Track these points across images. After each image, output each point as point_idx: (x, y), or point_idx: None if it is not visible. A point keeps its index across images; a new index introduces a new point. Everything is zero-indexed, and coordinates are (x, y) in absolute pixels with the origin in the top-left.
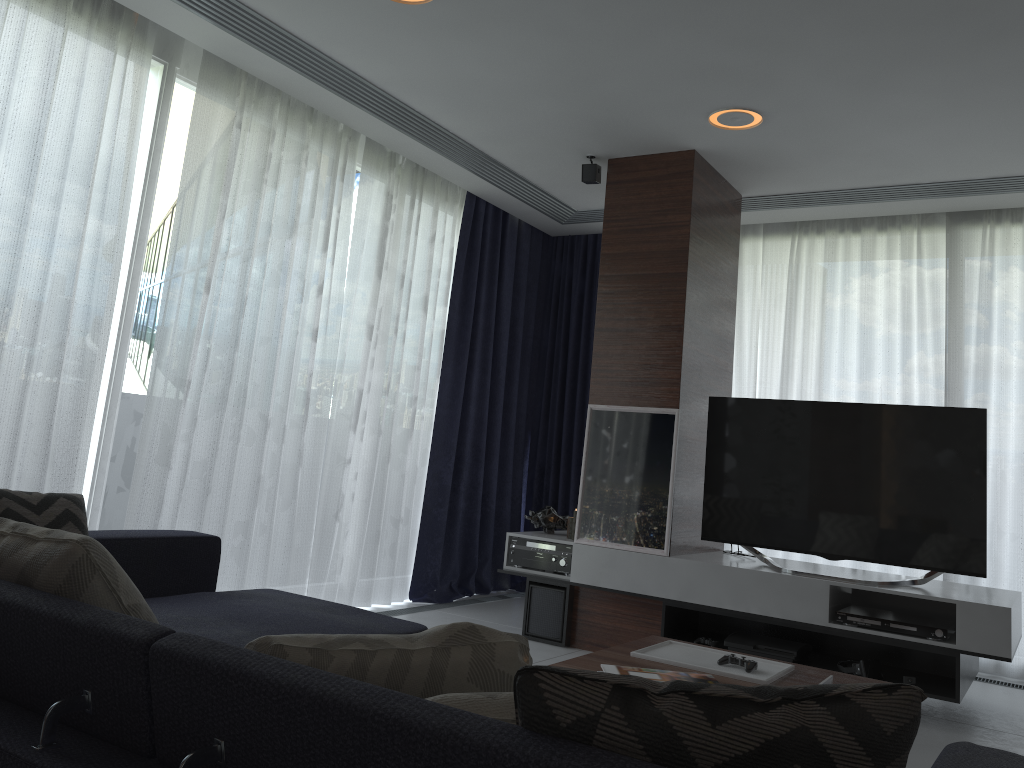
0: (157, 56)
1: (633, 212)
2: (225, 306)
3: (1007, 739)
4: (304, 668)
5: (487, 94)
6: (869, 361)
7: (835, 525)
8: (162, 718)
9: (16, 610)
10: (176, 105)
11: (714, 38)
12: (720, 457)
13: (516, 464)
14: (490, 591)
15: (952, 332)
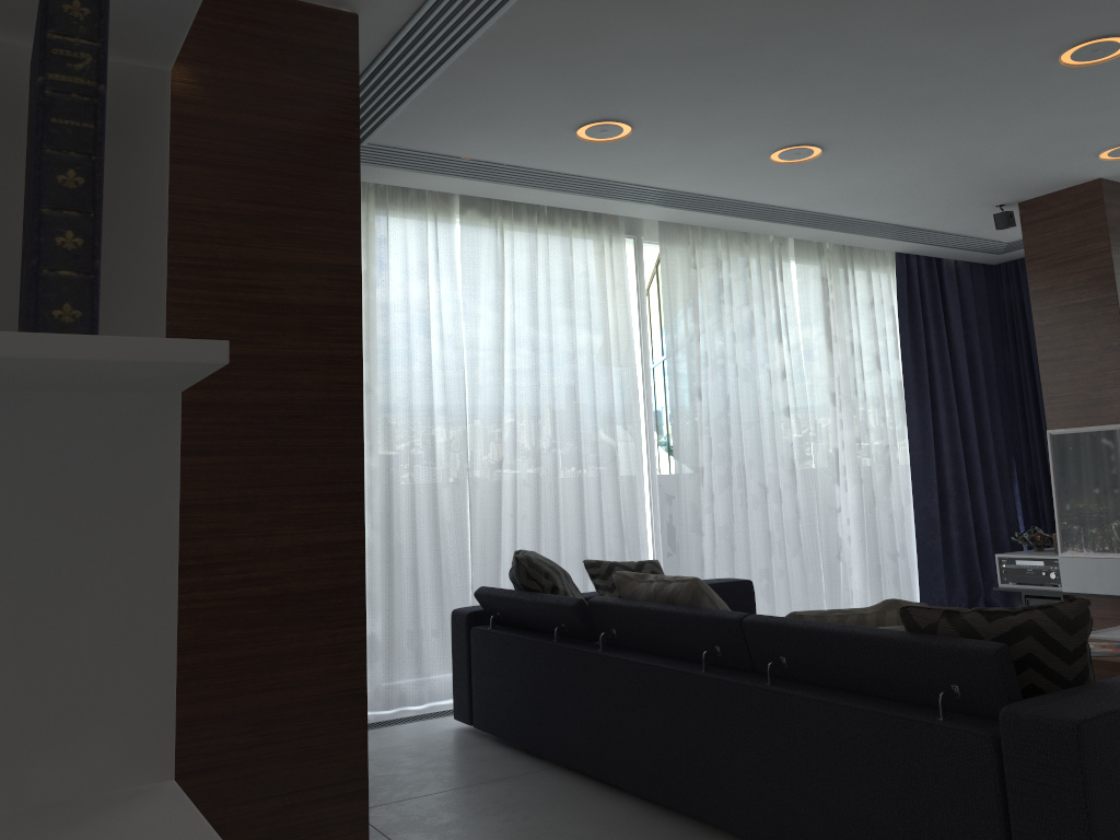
0: (627, 234)
1: (1052, 247)
2: (714, 405)
3: None
4: (812, 621)
5: (885, 191)
6: None
7: None
8: (754, 652)
9: (673, 614)
10: (646, 263)
11: (1067, 114)
12: None
13: (1004, 489)
14: None
15: None
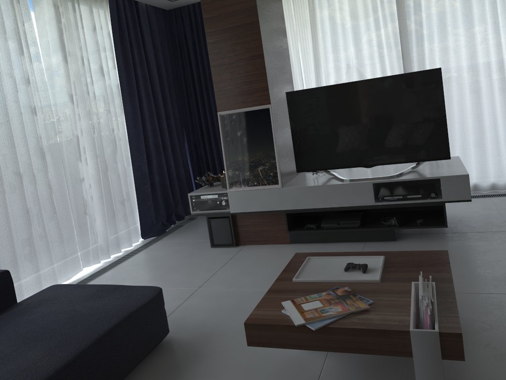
0: None
1: None
2: None
3: (471, 237)
4: None
5: None
6: (360, 48)
7: (368, 149)
8: None
9: None
10: None
11: None
12: (298, 125)
13: (181, 147)
14: (184, 217)
15: (402, 23)
